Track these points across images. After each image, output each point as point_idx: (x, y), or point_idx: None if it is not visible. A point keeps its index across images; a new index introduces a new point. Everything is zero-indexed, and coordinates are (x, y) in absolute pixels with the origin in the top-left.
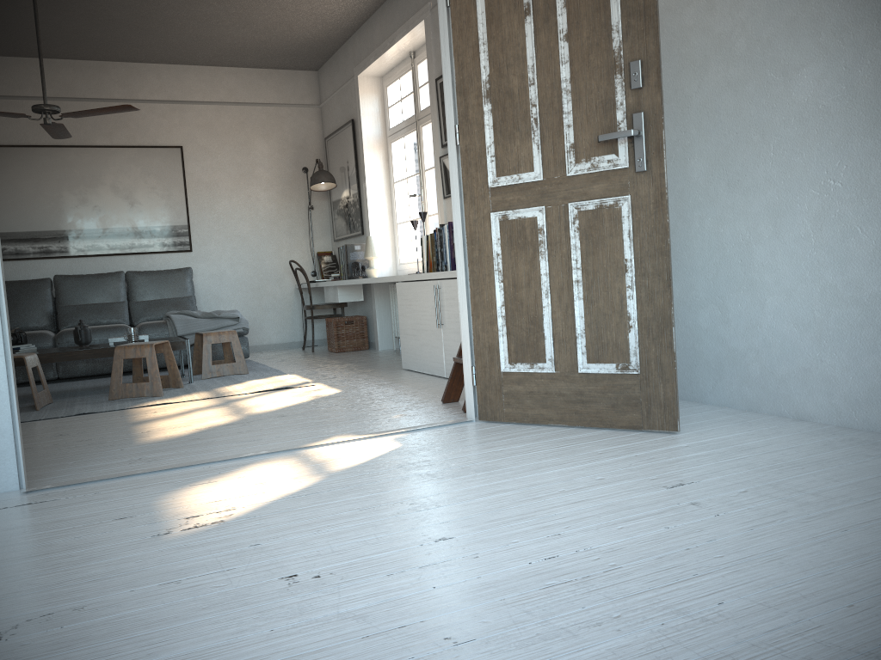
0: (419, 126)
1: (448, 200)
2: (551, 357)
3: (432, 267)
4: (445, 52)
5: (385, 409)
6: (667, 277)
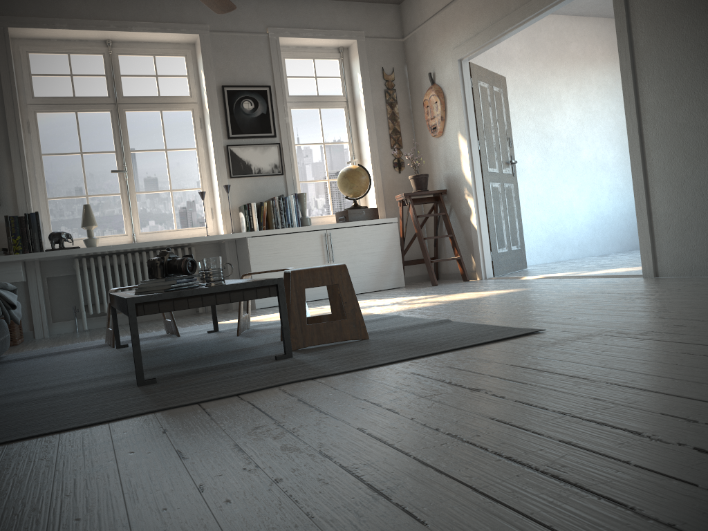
0: (121, 109)
1: (233, 180)
2: (505, 245)
3: (270, 226)
4: (469, 106)
5: (447, 287)
6: (520, 214)
